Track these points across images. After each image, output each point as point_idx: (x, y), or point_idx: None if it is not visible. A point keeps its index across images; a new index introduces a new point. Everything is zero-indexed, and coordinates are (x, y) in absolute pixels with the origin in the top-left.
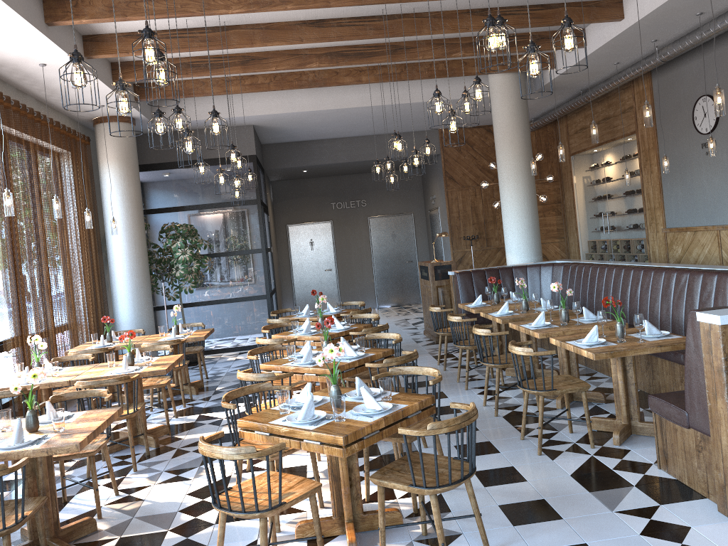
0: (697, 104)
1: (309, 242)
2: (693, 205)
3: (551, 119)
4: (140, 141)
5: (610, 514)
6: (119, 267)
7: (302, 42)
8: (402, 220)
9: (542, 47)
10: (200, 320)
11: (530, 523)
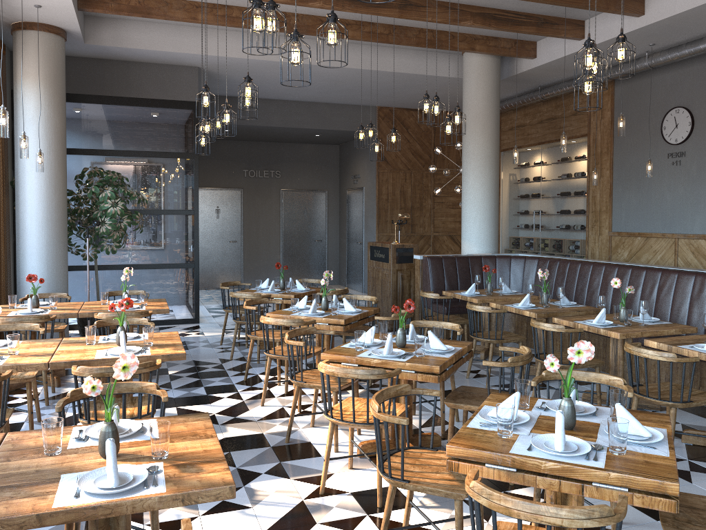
0: (669, 114)
1: (215, 210)
2: (648, 211)
3: None
4: None
5: None
6: (33, 214)
7: None
8: (315, 197)
9: (546, 32)
10: (113, 287)
11: None
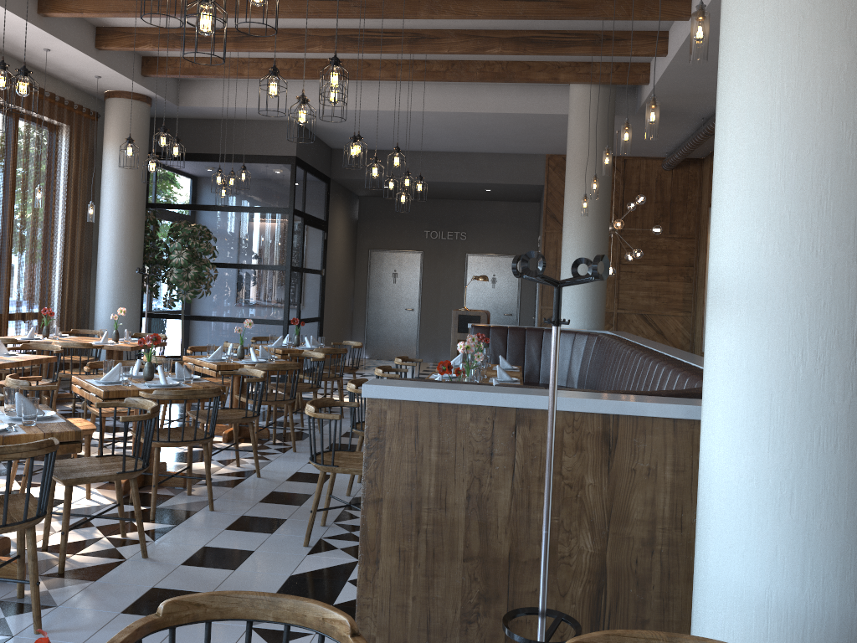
0: None
1: (392, 273)
2: None
3: (680, 155)
4: (173, 126)
5: (241, 628)
6: (104, 260)
7: (274, 16)
8: (506, 263)
9: (606, 51)
10: (208, 338)
11: (142, 615)
